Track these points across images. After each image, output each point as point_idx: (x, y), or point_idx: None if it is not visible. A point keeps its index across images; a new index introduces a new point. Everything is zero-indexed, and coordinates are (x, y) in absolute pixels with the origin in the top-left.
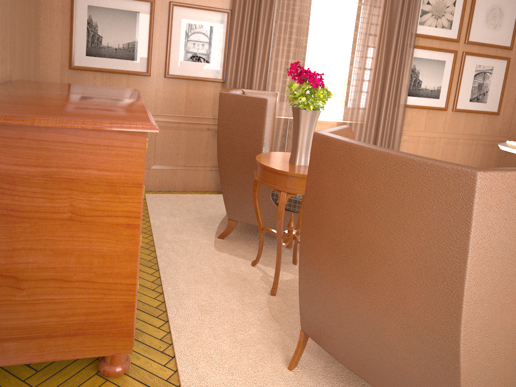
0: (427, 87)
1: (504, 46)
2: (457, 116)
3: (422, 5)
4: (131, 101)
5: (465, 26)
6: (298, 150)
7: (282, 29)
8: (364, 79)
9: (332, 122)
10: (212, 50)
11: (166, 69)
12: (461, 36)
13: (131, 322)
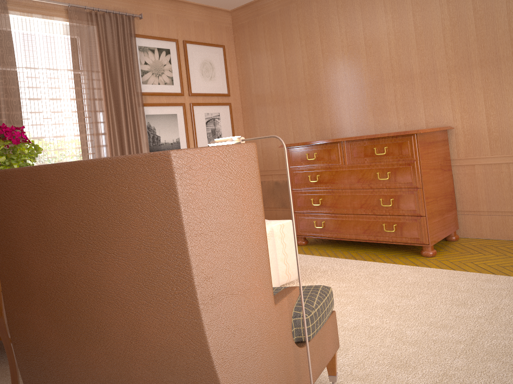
0: (167, 141)
1: (223, 94)
2: None
3: (140, 66)
4: None
5: (186, 81)
6: None
7: None
8: (100, 144)
9: None
10: None
11: None
12: (184, 89)
13: None
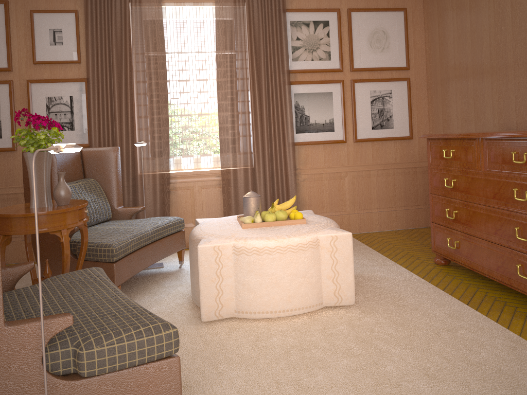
0: (317, 121)
1: (398, 67)
2: (362, 147)
3: (290, 42)
4: None
5: (347, 55)
6: (31, 193)
7: (141, 88)
8: (240, 123)
9: (216, 170)
10: (74, 118)
11: None
12: (344, 64)
13: None
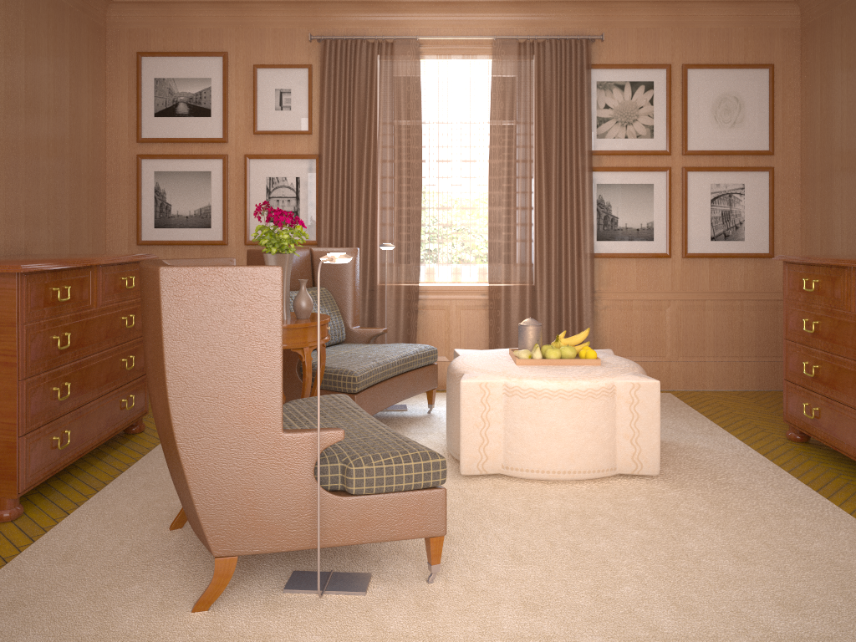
0: (628, 225)
1: (757, 151)
2: (694, 265)
3: (595, 111)
4: (83, 258)
5: (679, 131)
6: None
7: (388, 170)
8: (518, 222)
9: (481, 286)
10: (300, 206)
11: (245, 235)
12: (674, 144)
13: (14, 464)
